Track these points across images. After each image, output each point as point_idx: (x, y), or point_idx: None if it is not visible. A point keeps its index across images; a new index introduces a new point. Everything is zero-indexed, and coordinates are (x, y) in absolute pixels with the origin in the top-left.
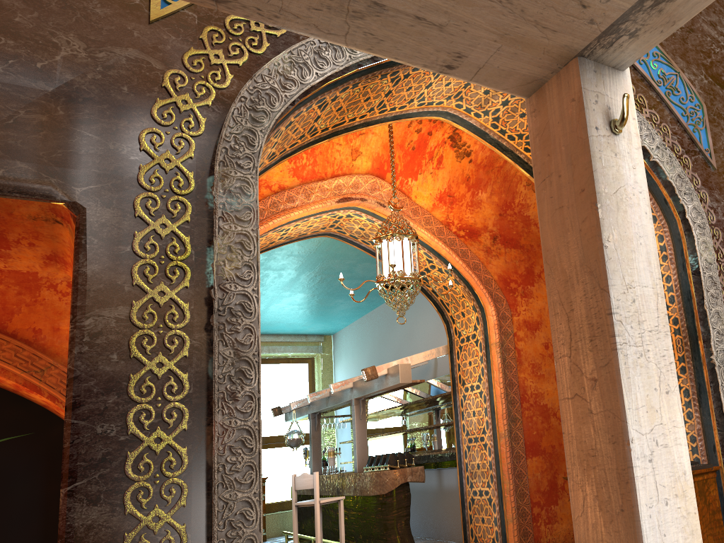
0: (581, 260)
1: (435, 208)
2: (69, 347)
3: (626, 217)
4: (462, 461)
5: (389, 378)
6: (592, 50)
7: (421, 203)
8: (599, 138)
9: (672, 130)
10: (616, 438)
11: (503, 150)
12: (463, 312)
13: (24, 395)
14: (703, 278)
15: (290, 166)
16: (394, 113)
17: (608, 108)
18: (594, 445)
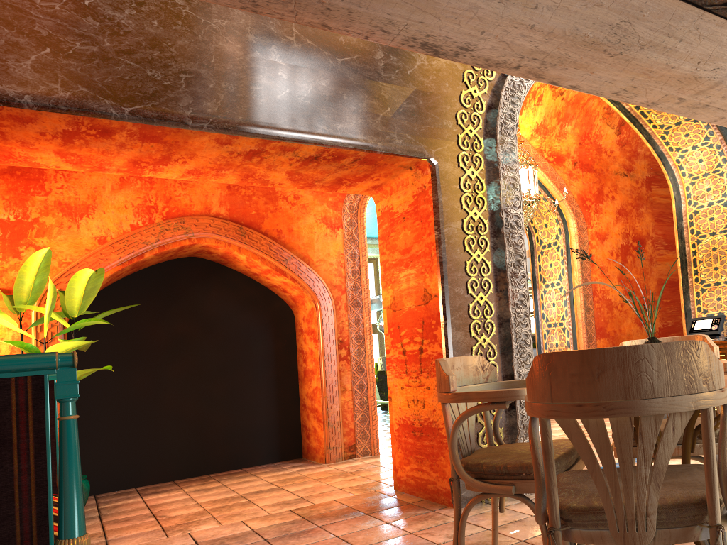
0: None
1: (532, 138)
2: (437, 244)
3: None
4: (541, 341)
5: None
6: None
7: (522, 134)
8: None
9: None
10: None
11: (612, 102)
12: (546, 223)
13: (259, 278)
14: None
15: None
16: None
17: None
18: None
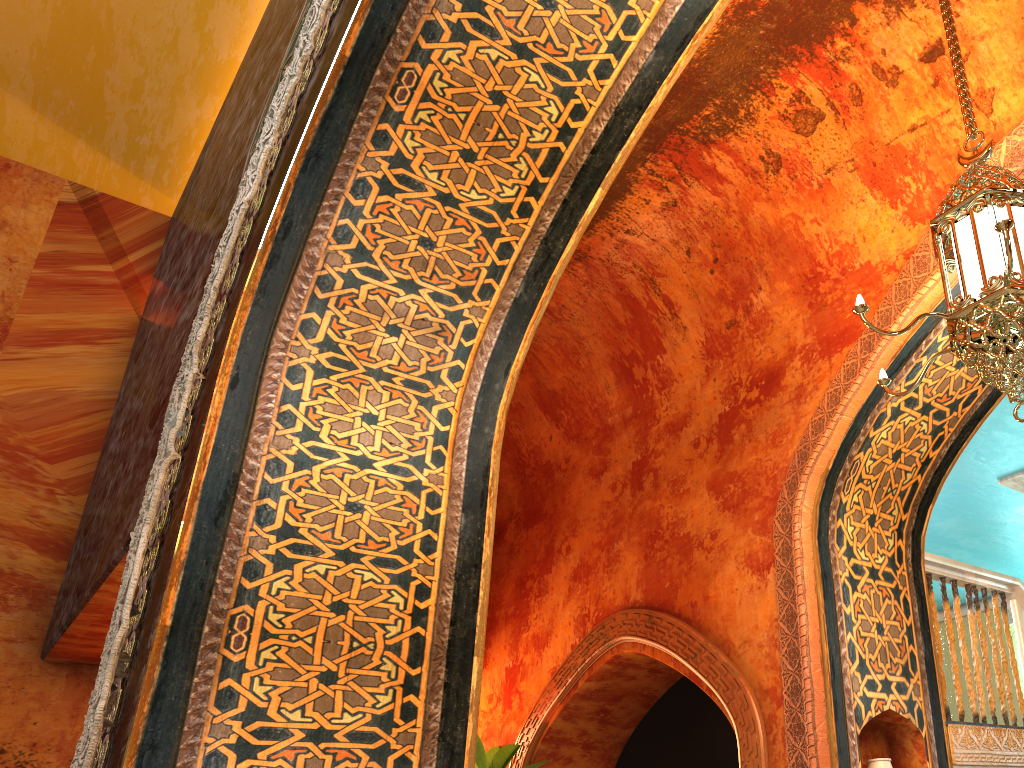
0: None
1: None
2: None
3: None
4: None
5: None
6: None
7: None
8: None
9: None
10: None
11: None
12: None
13: None
14: None
15: (899, 213)
16: (644, 45)
17: None
18: None
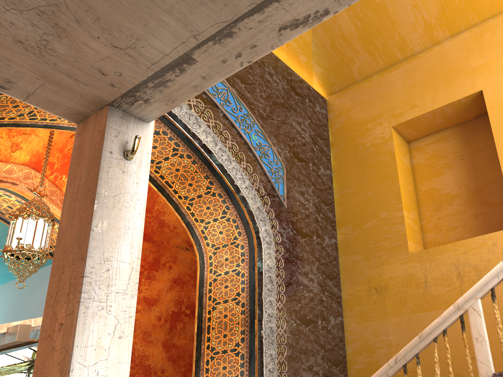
0: (77, 237)
1: None
2: None
3: (120, 213)
4: None
5: (7, 336)
6: (119, 104)
7: None
8: (111, 159)
9: (260, 179)
10: (62, 369)
11: None
12: None
13: None
14: (264, 277)
15: None
16: (46, 123)
17: (126, 142)
18: (49, 374)
